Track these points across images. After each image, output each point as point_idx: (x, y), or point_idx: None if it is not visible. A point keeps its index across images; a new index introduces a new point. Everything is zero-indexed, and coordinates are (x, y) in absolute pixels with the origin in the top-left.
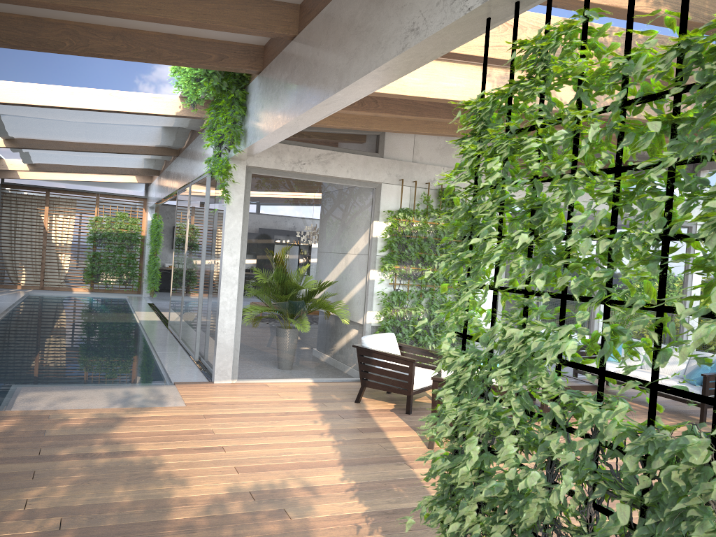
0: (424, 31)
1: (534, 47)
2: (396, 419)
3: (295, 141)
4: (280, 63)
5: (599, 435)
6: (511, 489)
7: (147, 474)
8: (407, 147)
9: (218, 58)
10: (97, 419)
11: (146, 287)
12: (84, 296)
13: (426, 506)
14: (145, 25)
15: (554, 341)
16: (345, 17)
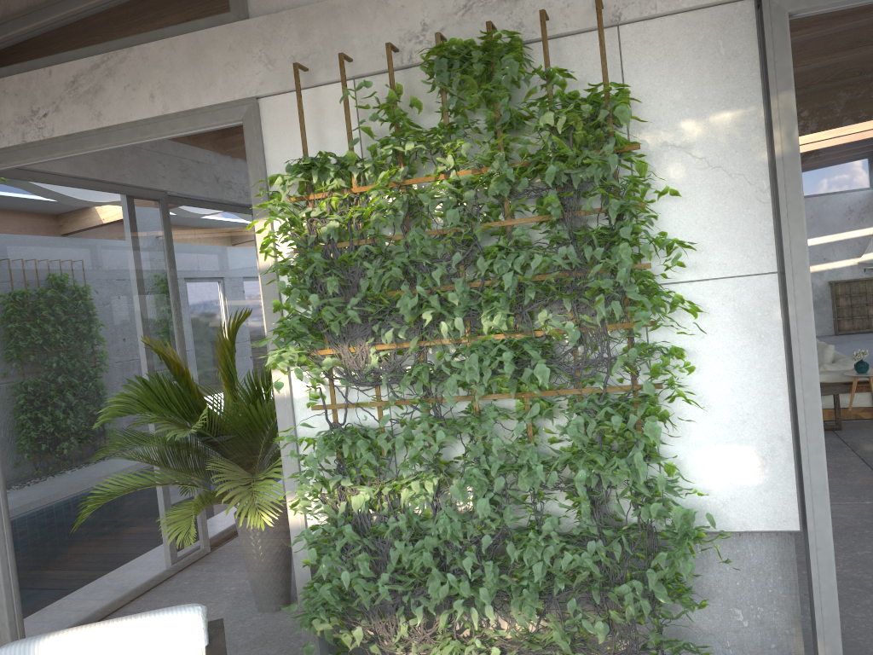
0: None
1: None
2: None
3: (19, 63)
4: None
5: None
6: None
7: None
8: None
9: None
10: None
11: None
12: None
13: None
14: None
15: None
16: None
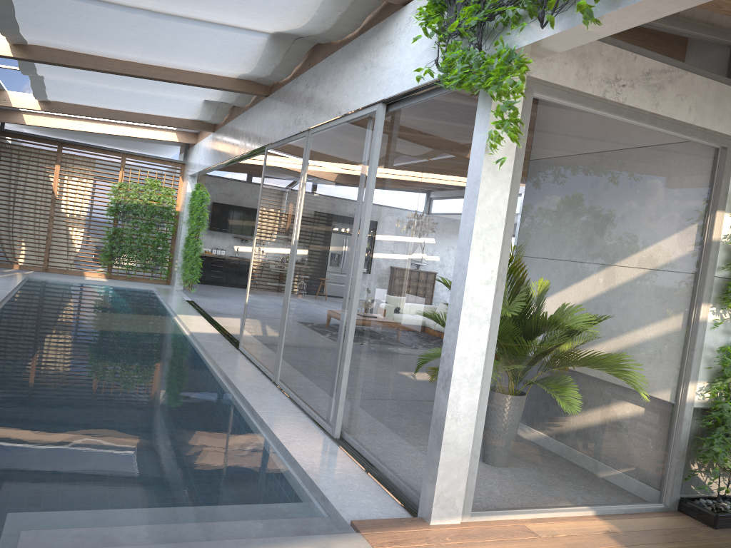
0: None
1: None
2: None
3: (612, 38)
4: None
5: None
6: None
7: None
8: None
9: None
10: None
11: (180, 278)
12: (100, 284)
13: None
14: None
15: None
16: None
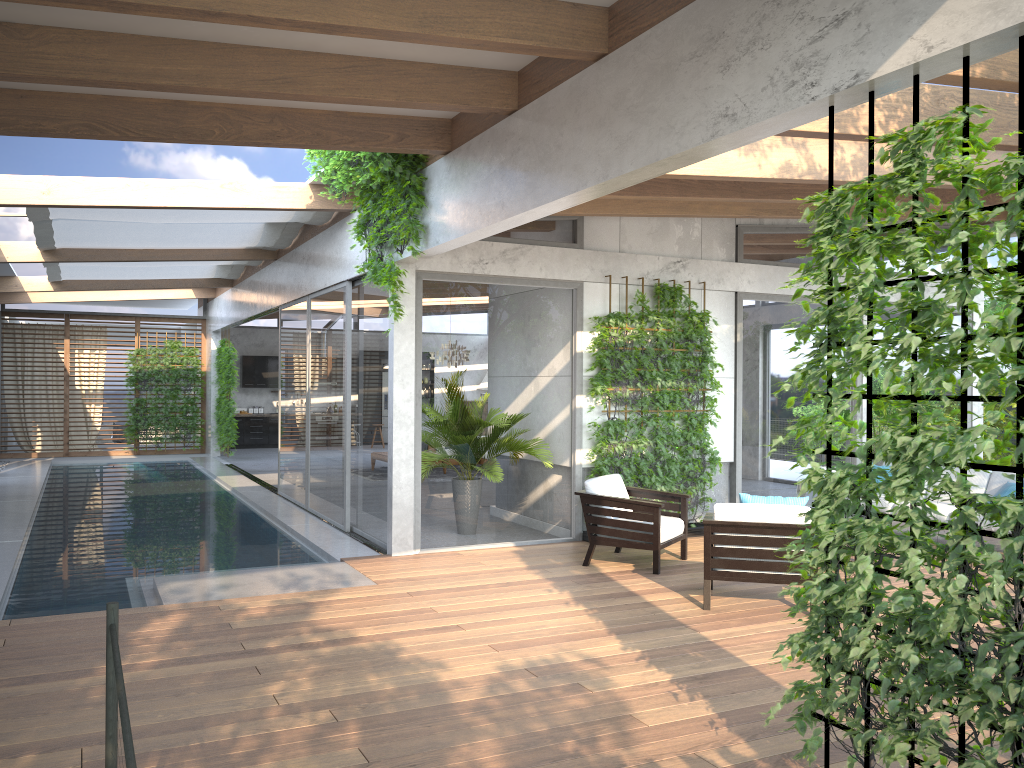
0: (745, 118)
1: (906, 143)
2: (646, 581)
3: None
4: (487, 142)
5: (1023, 532)
6: (915, 605)
7: (392, 660)
8: (611, 233)
9: (397, 138)
10: (281, 606)
11: (216, 443)
12: (129, 461)
13: (797, 643)
14: (312, 103)
15: (964, 443)
16: (607, 94)
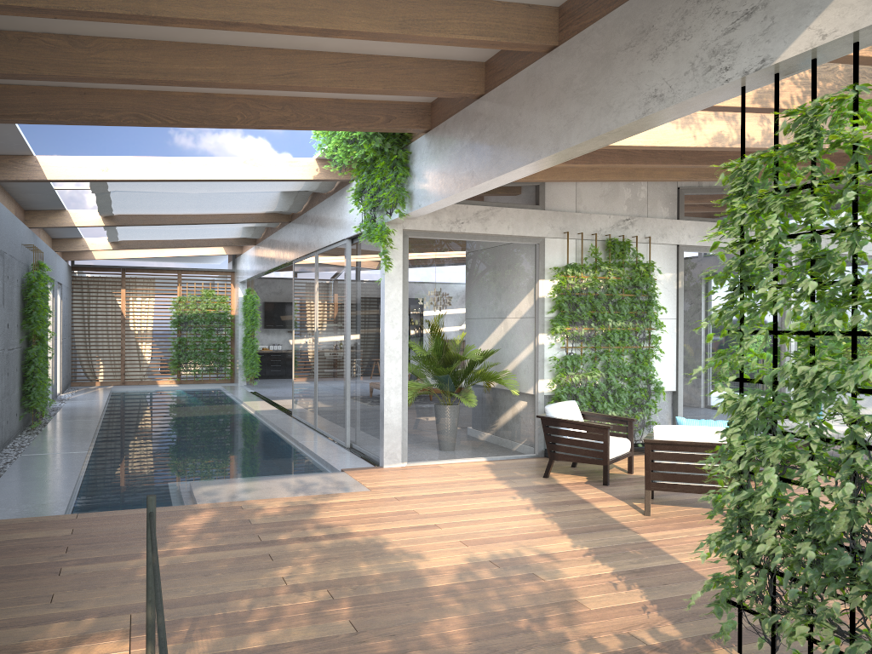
0: (671, 98)
1: (804, 117)
2: (596, 491)
3: None
4: (460, 122)
5: None
6: (813, 509)
7: (379, 551)
8: (569, 196)
9: (386, 119)
10: (291, 506)
11: (243, 374)
12: (173, 389)
13: (714, 541)
14: (315, 92)
15: (853, 371)
16: (557, 79)
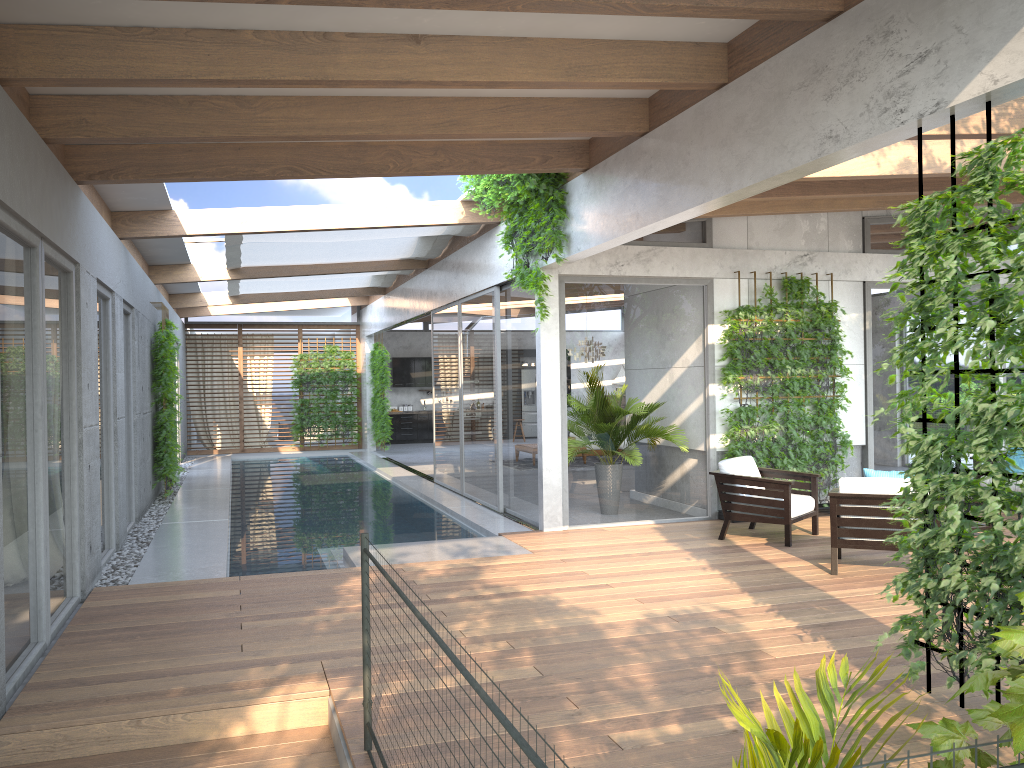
0: (846, 139)
1: (979, 159)
2: (778, 552)
3: None
4: (622, 160)
5: None
6: (996, 543)
7: (553, 608)
8: (739, 231)
9: (542, 160)
10: (454, 568)
11: (372, 439)
12: (296, 456)
13: (900, 582)
14: None
15: None
16: (727, 118)
